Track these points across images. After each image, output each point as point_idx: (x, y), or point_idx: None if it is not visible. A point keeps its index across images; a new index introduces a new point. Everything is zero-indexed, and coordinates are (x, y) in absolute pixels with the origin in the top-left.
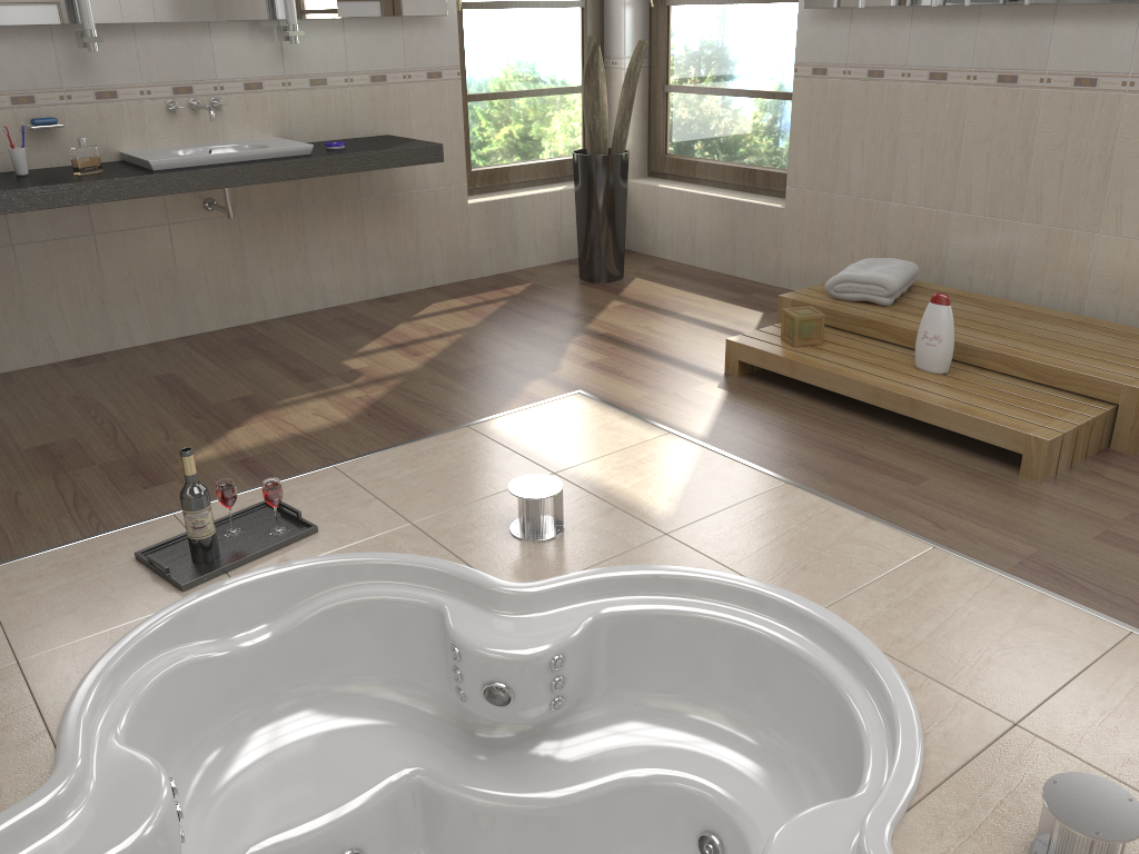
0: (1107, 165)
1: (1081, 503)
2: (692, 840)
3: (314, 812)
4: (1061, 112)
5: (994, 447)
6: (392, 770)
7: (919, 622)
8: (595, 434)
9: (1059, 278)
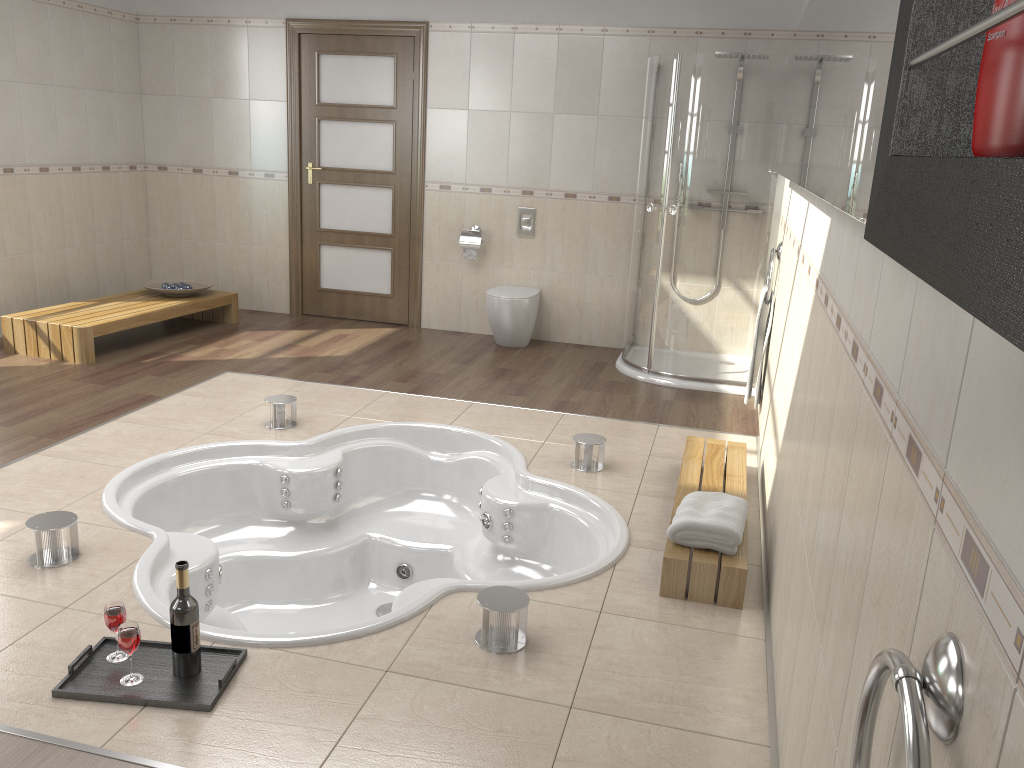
0: None
1: None
2: None
3: None
4: None
5: None
6: None
7: (130, 451)
8: None
9: None
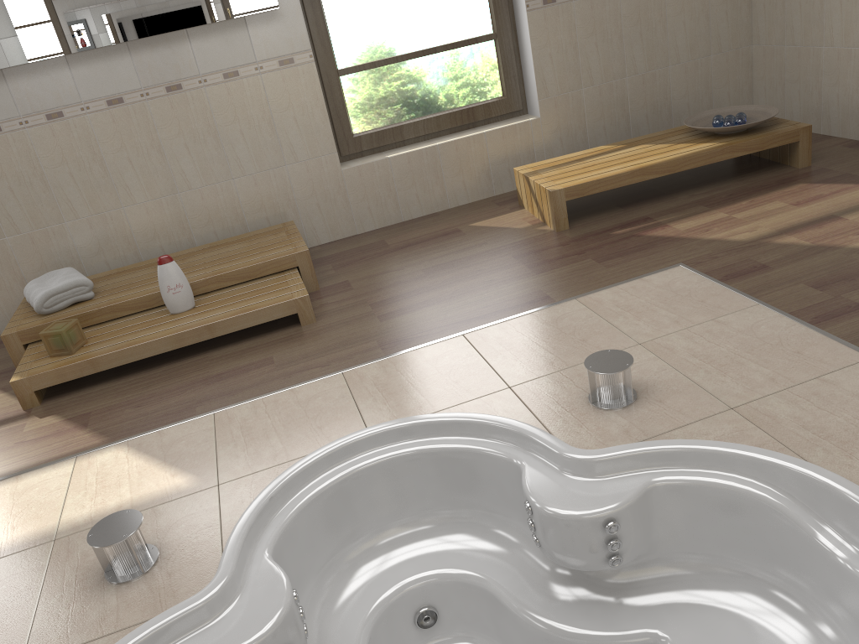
0: (160, 149)
1: (347, 315)
2: (411, 628)
3: None
4: (110, 126)
5: (265, 326)
6: None
7: (407, 396)
8: (21, 502)
9: (169, 231)
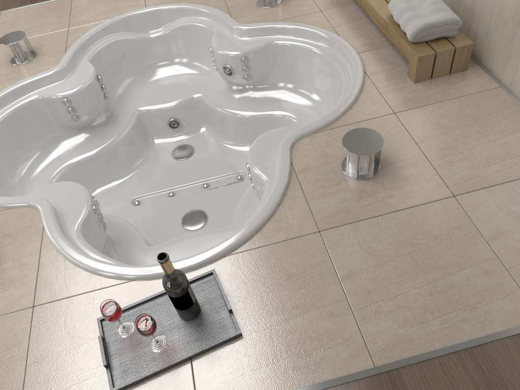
0: None
1: None
2: None
3: (199, 236)
4: None
5: None
6: (156, 249)
7: None
8: None
9: None
